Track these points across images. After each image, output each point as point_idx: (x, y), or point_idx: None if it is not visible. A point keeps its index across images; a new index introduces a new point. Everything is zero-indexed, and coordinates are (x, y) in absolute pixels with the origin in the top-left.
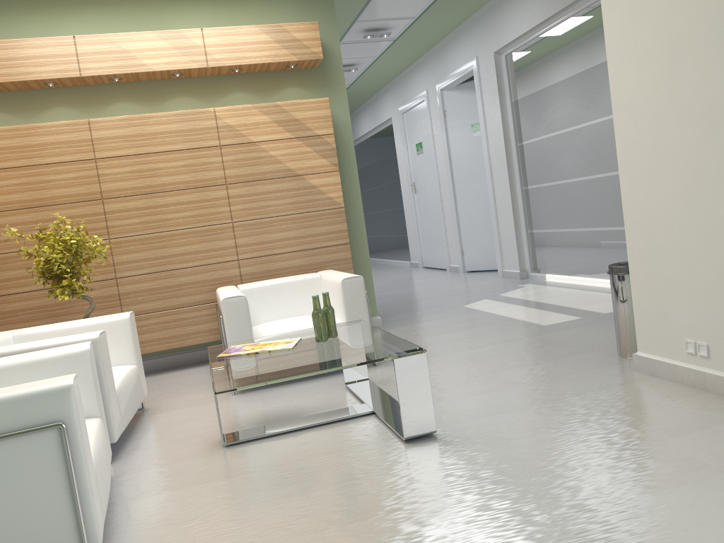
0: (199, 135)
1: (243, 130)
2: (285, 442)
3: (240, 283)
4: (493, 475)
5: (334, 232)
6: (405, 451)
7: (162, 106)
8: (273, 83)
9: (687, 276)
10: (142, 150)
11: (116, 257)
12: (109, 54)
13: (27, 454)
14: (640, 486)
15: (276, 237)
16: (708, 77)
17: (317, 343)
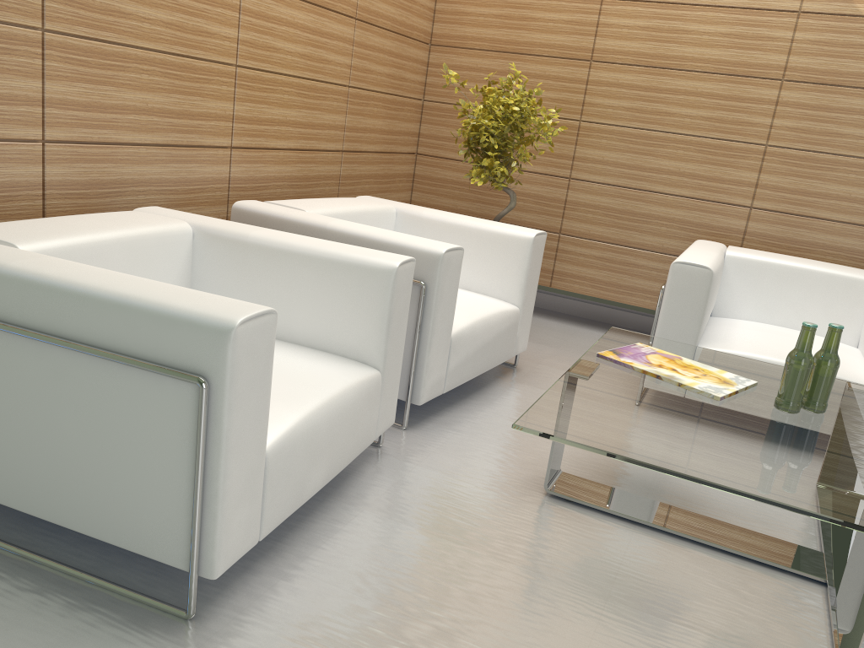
0: None
1: None
2: (632, 544)
3: (738, 244)
4: None
5: None
6: None
7: None
8: None
9: None
10: None
11: (579, 149)
12: None
13: (155, 401)
14: None
15: (831, 190)
16: None
17: (775, 409)
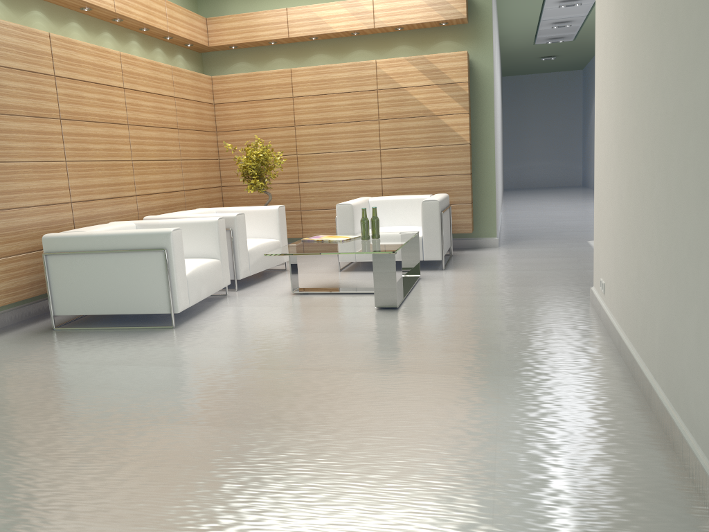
0: (362, 81)
1: (395, 78)
2: (322, 297)
3: (381, 196)
4: (386, 330)
5: (458, 163)
6: (368, 312)
7: (346, 57)
8: (431, 37)
9: (603, 227)
10: (323, 92)
11: (300, 168)
12: (307, 21)
13: (150, 261)
14: (442, 348)
15: (412, 163)
16: (611, 69)
17: (361, 240)
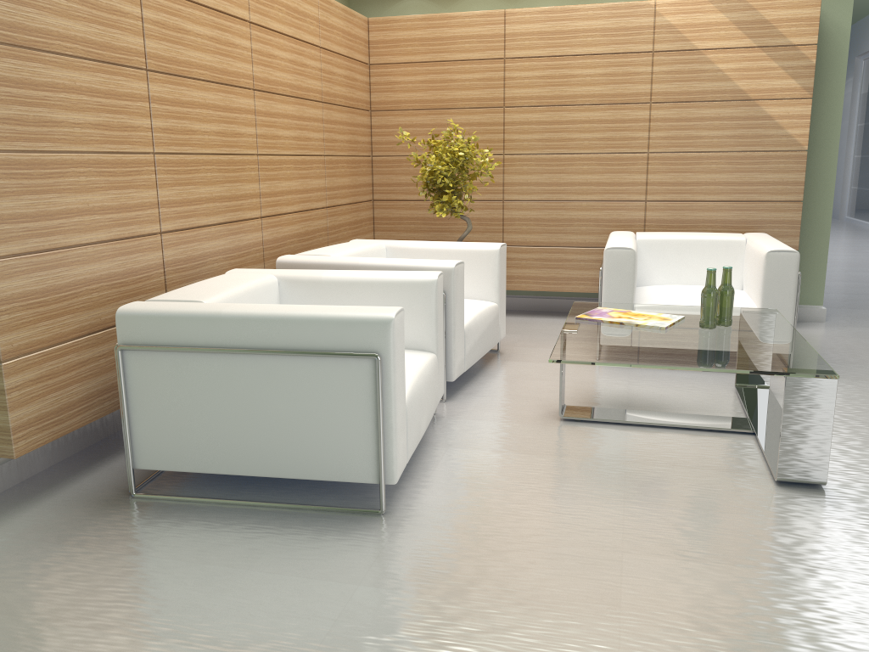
0: (628, 36)
1: (687, 32)
2: (628, 435)
3: (641, 230)
4: None
5: (784, 183)
6: (771, 495)
7: None
8: None
9: None
10: (557, 52)
11: (507, 177)
12: None
13: (343, 376)
14: None
15: (701, 179)
16: None
17: (700, 329)
